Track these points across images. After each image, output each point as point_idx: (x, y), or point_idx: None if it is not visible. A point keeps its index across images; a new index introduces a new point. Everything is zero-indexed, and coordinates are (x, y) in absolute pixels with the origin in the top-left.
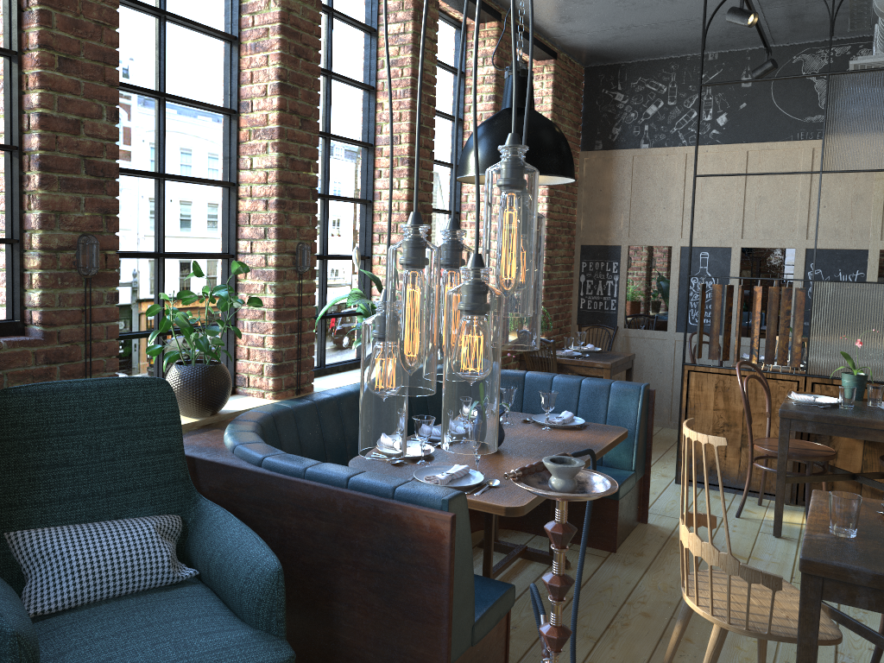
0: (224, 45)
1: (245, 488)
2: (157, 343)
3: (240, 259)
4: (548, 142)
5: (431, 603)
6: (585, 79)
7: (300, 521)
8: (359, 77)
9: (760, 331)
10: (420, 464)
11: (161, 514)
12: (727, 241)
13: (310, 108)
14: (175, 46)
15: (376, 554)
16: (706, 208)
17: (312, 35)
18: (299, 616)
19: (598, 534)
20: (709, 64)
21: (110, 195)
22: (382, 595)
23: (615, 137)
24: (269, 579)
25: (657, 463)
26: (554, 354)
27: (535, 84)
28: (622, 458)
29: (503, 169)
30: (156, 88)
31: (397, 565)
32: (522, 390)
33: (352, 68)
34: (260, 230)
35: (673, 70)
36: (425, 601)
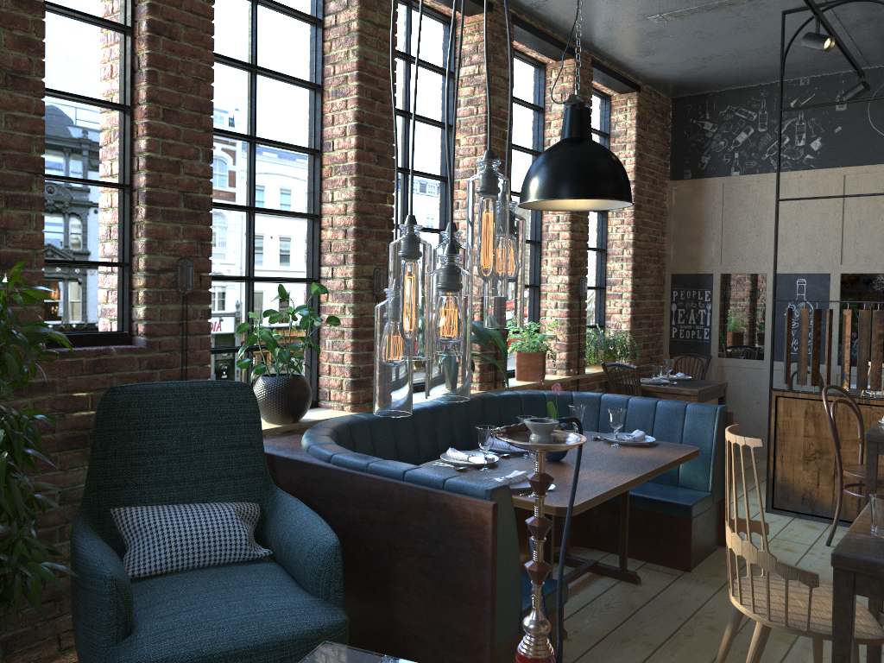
0: (309, 92)
1: (316, 481)
2: (247, 357)
3: (322, 283)
4: (603, 168)
5: (476, 585)
6: (672, 110)
7: (363, 511)
8: (437, 116)
9: (850, 355)
10: (483, 471)
11: (242, 502)
12: (825, 267)
13: (386, 145)
14: (265, 95)
15: (428, 540)
16: (802, 234)
17: (387, 80)
18: (361, 599)
19: (672, 553)
20: (800, 89)
21: (205, 225)
22: (434, 578)
23: (705, 166)
24: (328, 553)
25: (749, 492)
26: (638, 380)
27: (619, 116)
28: (699, 479)
29: (478, 179)
30: (248, 132)
31: (446, 549)
32: (598, 412)
33: (430, 108)
34: (340, 257)
35: (763, 97)
36: (470, 583)
